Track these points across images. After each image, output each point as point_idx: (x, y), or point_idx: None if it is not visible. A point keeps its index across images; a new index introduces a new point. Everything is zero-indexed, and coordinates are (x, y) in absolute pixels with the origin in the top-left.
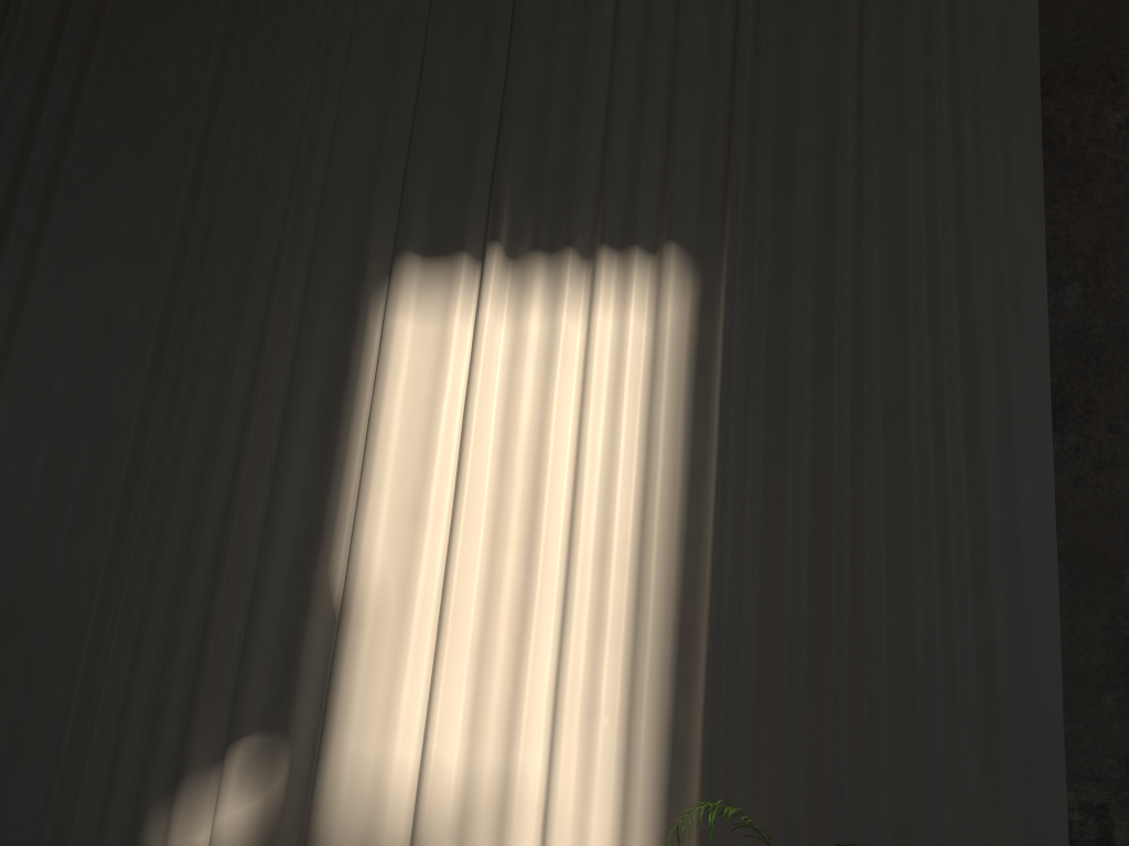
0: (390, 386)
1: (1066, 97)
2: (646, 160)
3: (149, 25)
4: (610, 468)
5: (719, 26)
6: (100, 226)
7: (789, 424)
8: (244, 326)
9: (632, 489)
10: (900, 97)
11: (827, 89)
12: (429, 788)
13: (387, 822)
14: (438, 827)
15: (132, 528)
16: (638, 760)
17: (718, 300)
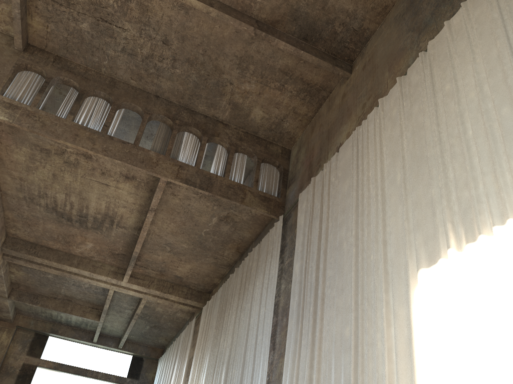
0: (427, 328)
1: None
2: (501, 179)
3: (338, 232)
4: None
5: None
6: (335, 305)
7: None
8: (377, 324)
9: None
10: None
11: None
12: None
13: None
14: None
15: None
16: None
17: None
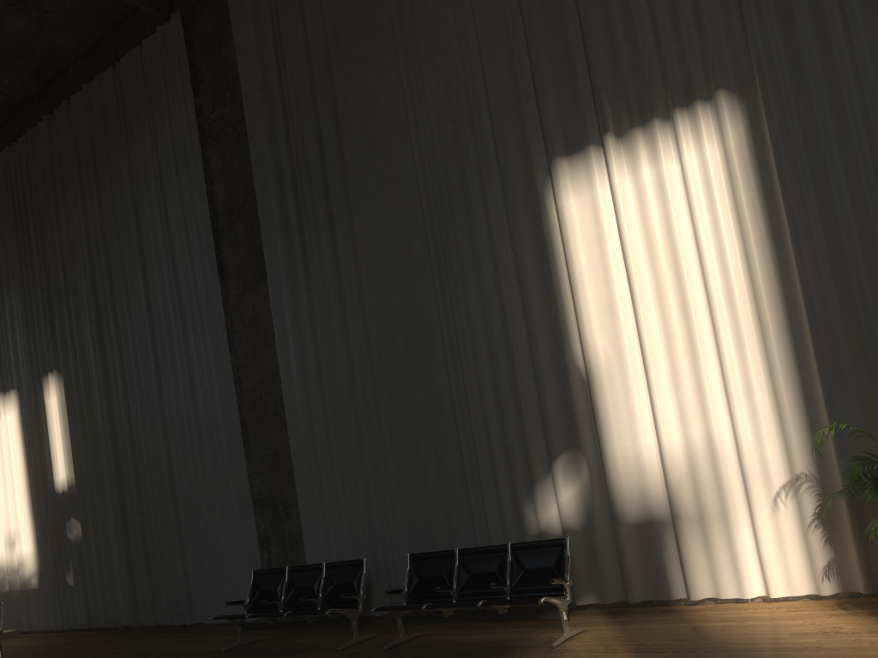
0: (573, 242)
1: None
2: (687, 40)
3: (361, 75)
4: (720, 247)
5: None
6: (381, 205)
7: (830, 182)
8: (479, 235)
9: (737, 255)
10: None
11: None
12: (667, 456)
13: (649, 480)
14: (678, 475)
15: (461, 365)
16: (785, 411)
17: (760, 116)
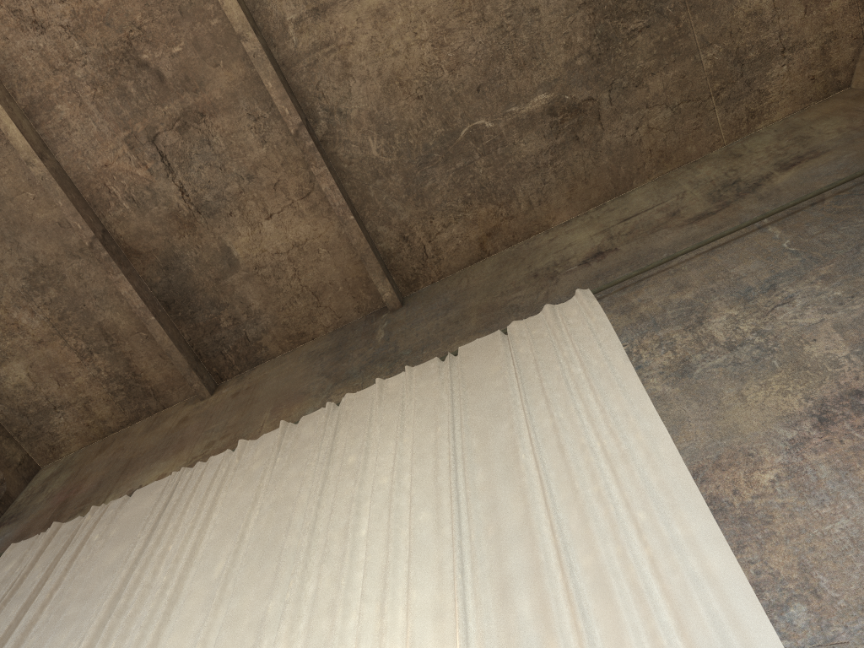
0: None
1: (720, 477)
2: (390, 615)
3: (51, 636)
4: None
5: (440, 514)
6: None
7: None
8: None
9: None
10: (582, 512)
11: (525, 525)
12: None
13: None
14: None
15: None
16: None
17: None
